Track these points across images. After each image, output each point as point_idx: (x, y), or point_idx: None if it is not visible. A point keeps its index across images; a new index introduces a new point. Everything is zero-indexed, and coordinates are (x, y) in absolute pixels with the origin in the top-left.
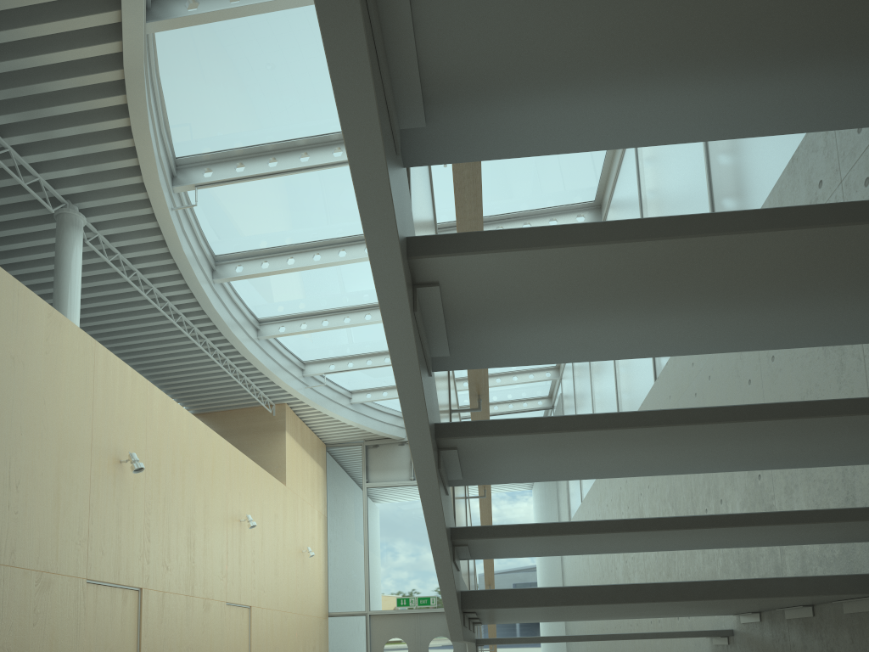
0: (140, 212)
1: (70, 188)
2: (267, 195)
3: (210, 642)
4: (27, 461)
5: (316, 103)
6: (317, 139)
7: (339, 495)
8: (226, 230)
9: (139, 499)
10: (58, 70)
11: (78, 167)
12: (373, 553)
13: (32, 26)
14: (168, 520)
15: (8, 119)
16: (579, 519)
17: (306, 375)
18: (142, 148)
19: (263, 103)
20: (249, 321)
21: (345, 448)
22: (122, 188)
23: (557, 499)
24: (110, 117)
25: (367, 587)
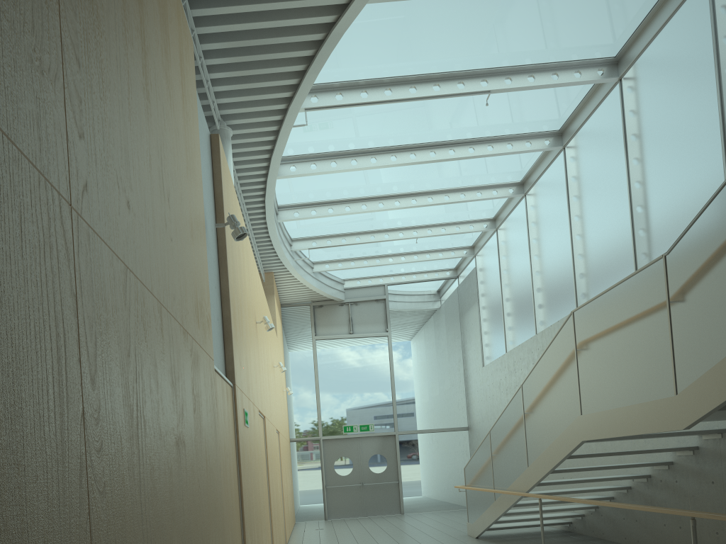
0: (268, 129)
1: (230, 110)
2: (341, 116)
3: (276, 457)
4: (245, 324)
5: (412, 55)
6: (399, 79)
7: (293, 346)
8: (295, 139)
9: (260, 351)
10: (278, 29)
11: (247, 96)
12: (323, 392)
13: (286, 2)
14: (264, 366)
15: (223, 61)
16: (502, 363)
17: (294, 250)
18: (304, 86)
19: (377, 52)
20: (274, 207)
21: (296, 308)
22: (263, 110)
23: (463, 349)
24: (293, 63)
25: (320, 418)
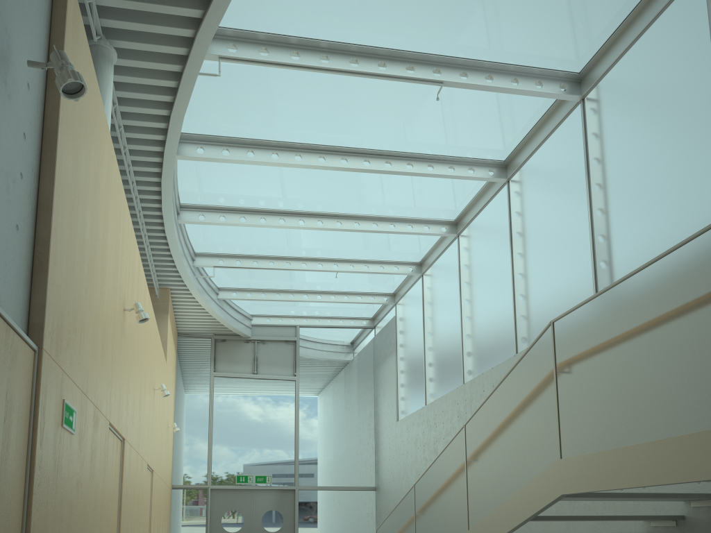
0: (167, 67)
1: (115, 21)
2: (264, 86)
3: (141, 500)
4: (96, 288)
5: (358, 12)
6: (339, 46)
7: (187, 380)
8: (206, 110)
9: (127, 351)
10: None
11: (139, 2)
12: (217, 435)
13: None
14: (135, 377)
15: None
16: (421, 417)
17: (196, 266)
18: (219, 2)
19: None
20: (175, 203)
21: (196, 339)
22: (163, 37)
23: (375, 402)
24: None
25: (210, 464)
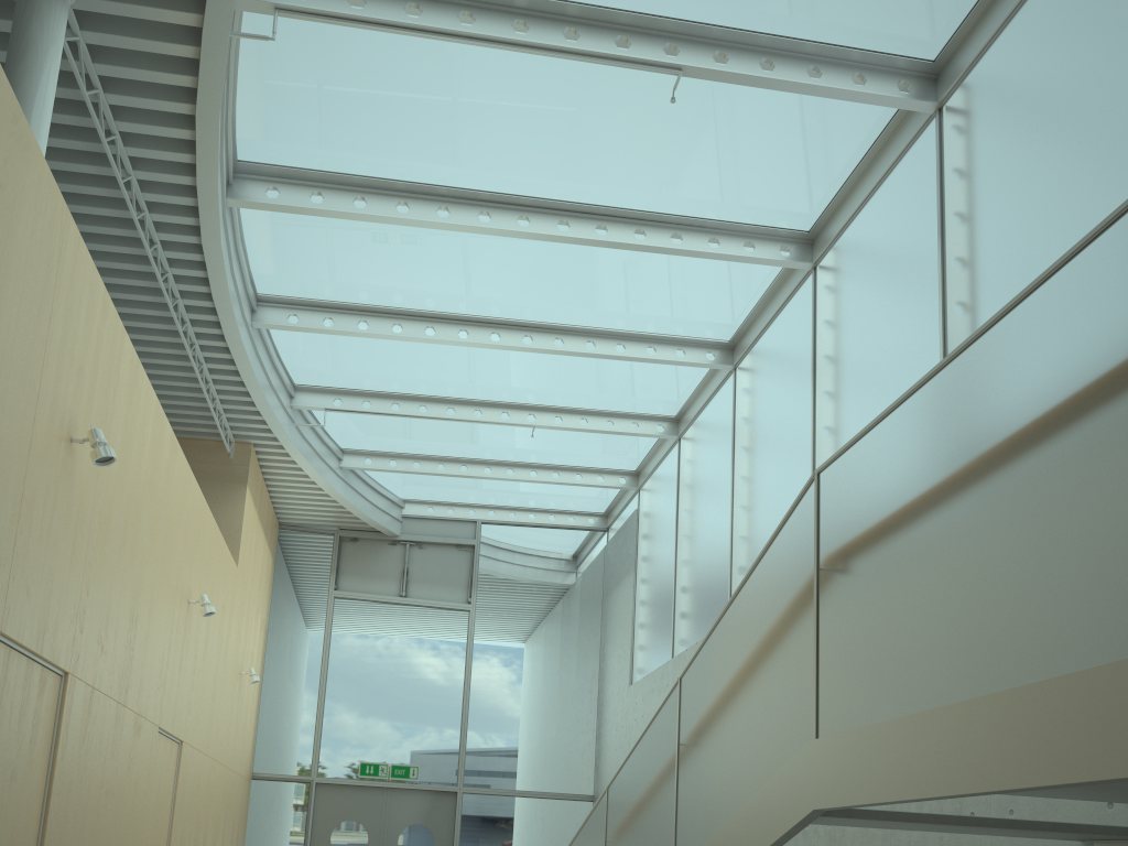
0: (175, 18)
1: None
2: (370, 74)
3: (133, 788)
4: None
5: None
6: None
7: (290, 601)
8: (275, 118)
9: (85, 517)
10: None
11: None
12: (333, 694)
13: None
14: (113, 568)
15: None
16: (664, 678)
17: (296, 406)
18: None
19: None
20: (246, 292)
21: (309, 535)
22: None
23: (602, 654)
24: None
25: (318, 742)
